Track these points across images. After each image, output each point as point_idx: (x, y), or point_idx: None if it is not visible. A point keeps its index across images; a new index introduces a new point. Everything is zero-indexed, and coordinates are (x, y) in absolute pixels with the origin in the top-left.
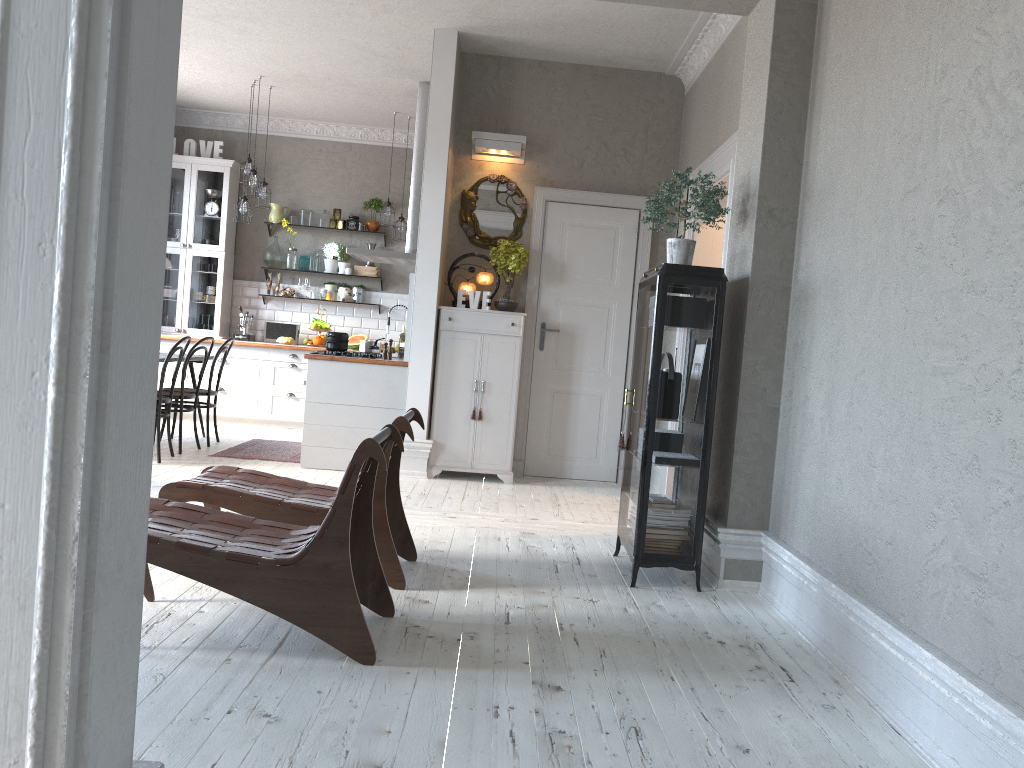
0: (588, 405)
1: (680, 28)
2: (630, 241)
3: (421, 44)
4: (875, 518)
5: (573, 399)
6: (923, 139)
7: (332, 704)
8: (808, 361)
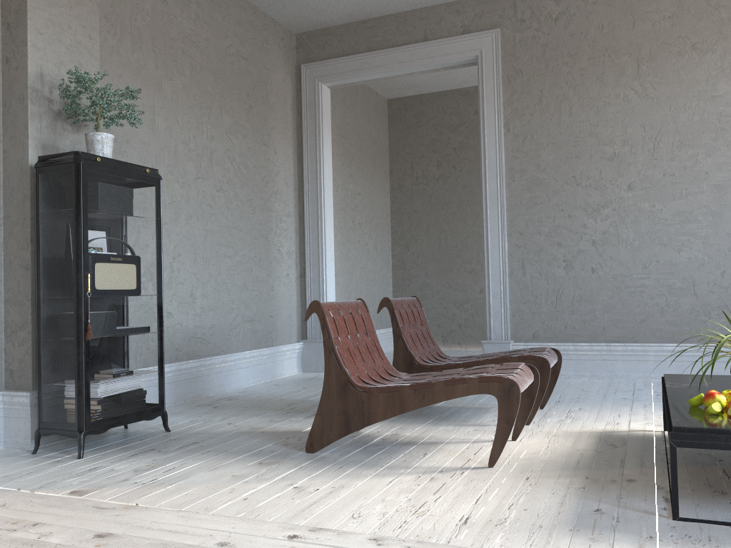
0: None
1: None
2: None
3: None
4: (200, 321)
5: None
6: (204, 158)
7: None
8: None
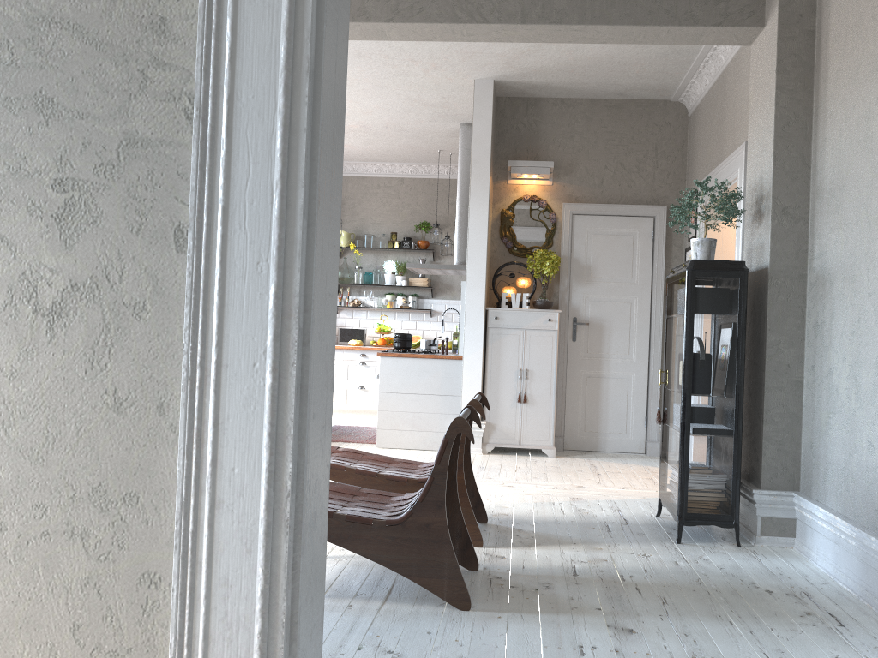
0: (617, 387)
1: (684, 61)
2: (647, 244)
3: (463, 93)
4: None
5: (603, 382)
6: None
7: (441, 643)
8: (829, 338)
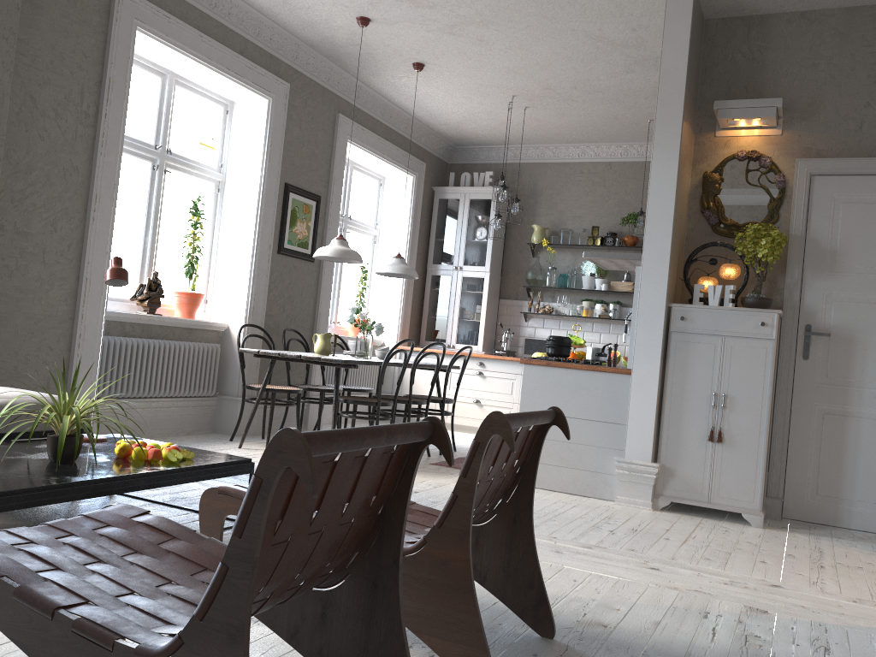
0: (873, 432)
1: None
2: None
3: (657, 18)
4: None
5: (851, 423)
6: None
7: None
8: None
